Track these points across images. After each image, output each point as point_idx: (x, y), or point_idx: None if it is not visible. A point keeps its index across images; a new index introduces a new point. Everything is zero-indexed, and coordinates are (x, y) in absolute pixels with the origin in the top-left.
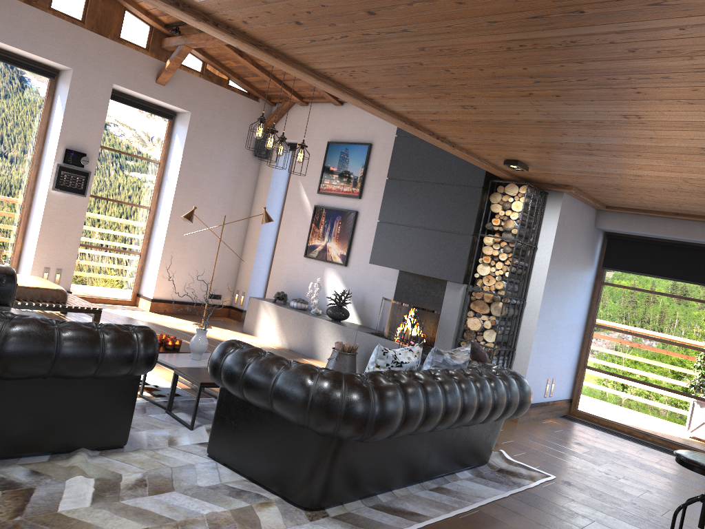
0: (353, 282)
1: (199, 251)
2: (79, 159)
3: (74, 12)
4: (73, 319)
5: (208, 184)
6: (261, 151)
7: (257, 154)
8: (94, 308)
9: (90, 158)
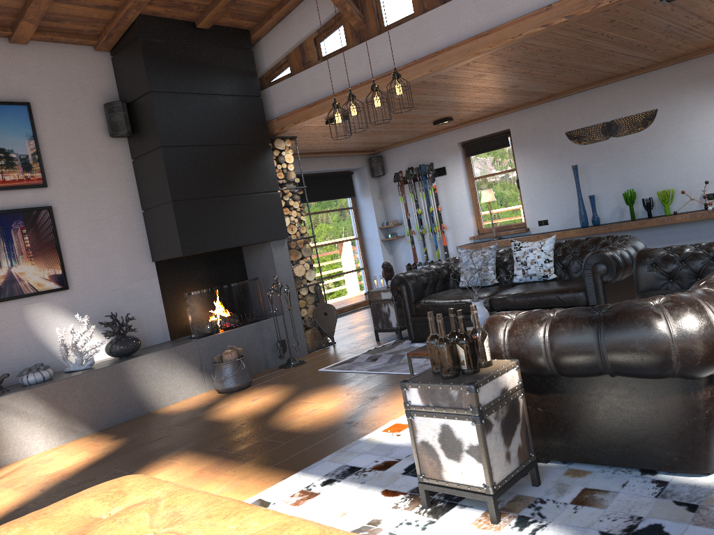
0: (90, 305)
1: None
2: None
3: None
4: None
5: None
6: None
7: None
8: None
9: None
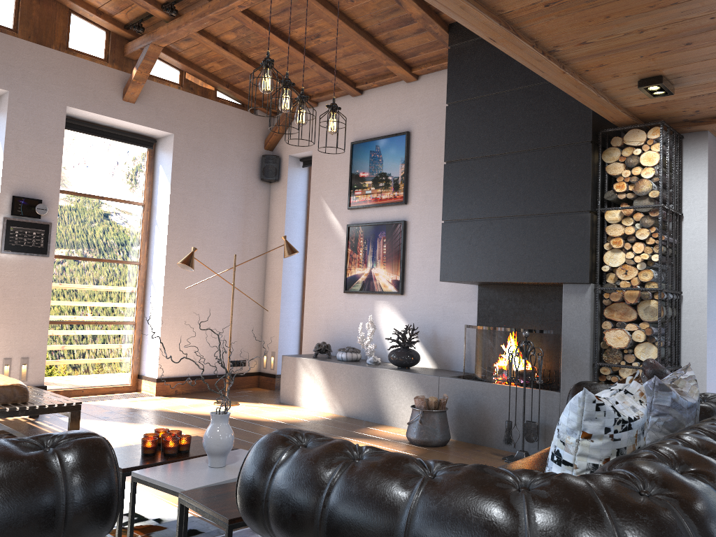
0: (416, 313)
1: (209, 308)
2: (33, 208)
3: (1, 19)
4: (45, 424)
5: (209, 221)
6: (268, 172)
7: (264, 178)
8: (69, 404)
9: (48, 205)
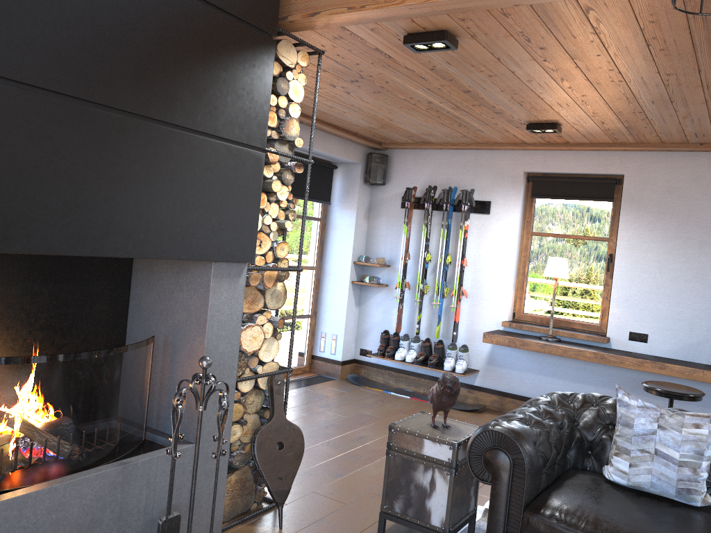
0: None
1: None
2: None
3: None
4: None
5: None
6: None
7: None
8: None
9: None
